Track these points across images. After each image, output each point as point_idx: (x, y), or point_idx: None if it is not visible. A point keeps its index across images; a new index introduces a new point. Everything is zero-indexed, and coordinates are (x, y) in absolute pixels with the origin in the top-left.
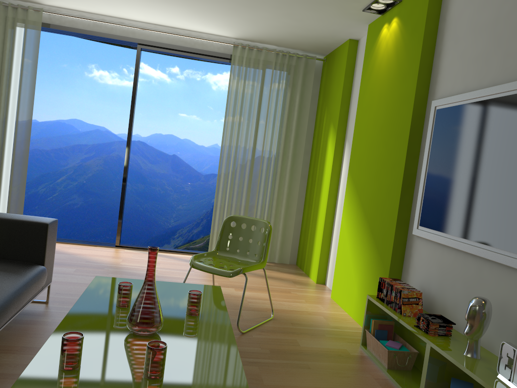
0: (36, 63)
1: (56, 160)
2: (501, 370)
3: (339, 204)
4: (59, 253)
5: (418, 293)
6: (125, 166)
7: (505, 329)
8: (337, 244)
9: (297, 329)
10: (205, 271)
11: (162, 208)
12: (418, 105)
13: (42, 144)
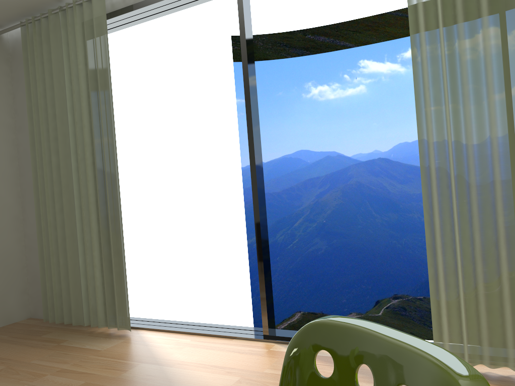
0: (109, 68)
1: (289, 202)
2: None
3: None
4: (150, 362)
5: None
6: (254, 194)
7: None
8: None
9: None
10: None
11: None
12: None
13: (271, 186)
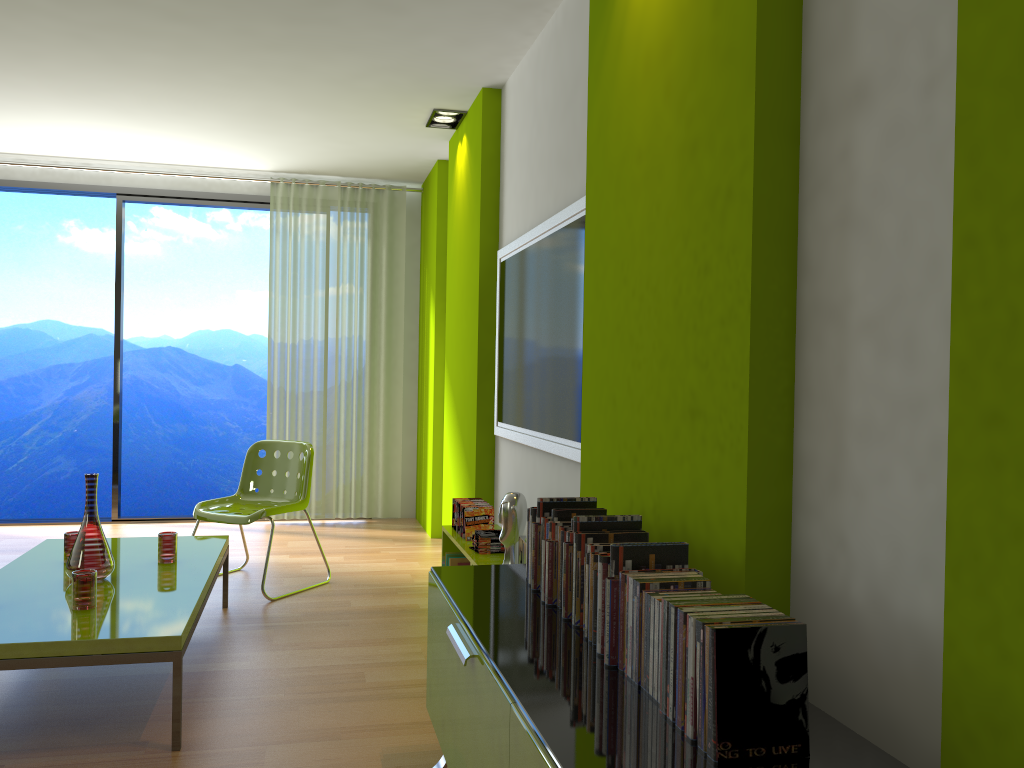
0: None
1: (18, 398)
2: None
3: None
4: (14, 538)
5: (488, 509)
6: (116, 390)
7: None
8: None
9: (360, 590)
10: (214, 520)
11: (225, 462)
12: (487, 257)
13: None
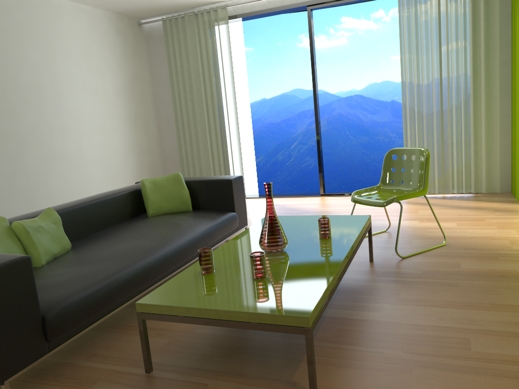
0: (230, 52)
1: (286, 130)
2: None
3: None
4: None
5: None
6: (316, 122)
7: None
8: None
9: (468, 253)
10: (362, 203)
11: None
12: None
13: (273, 117)
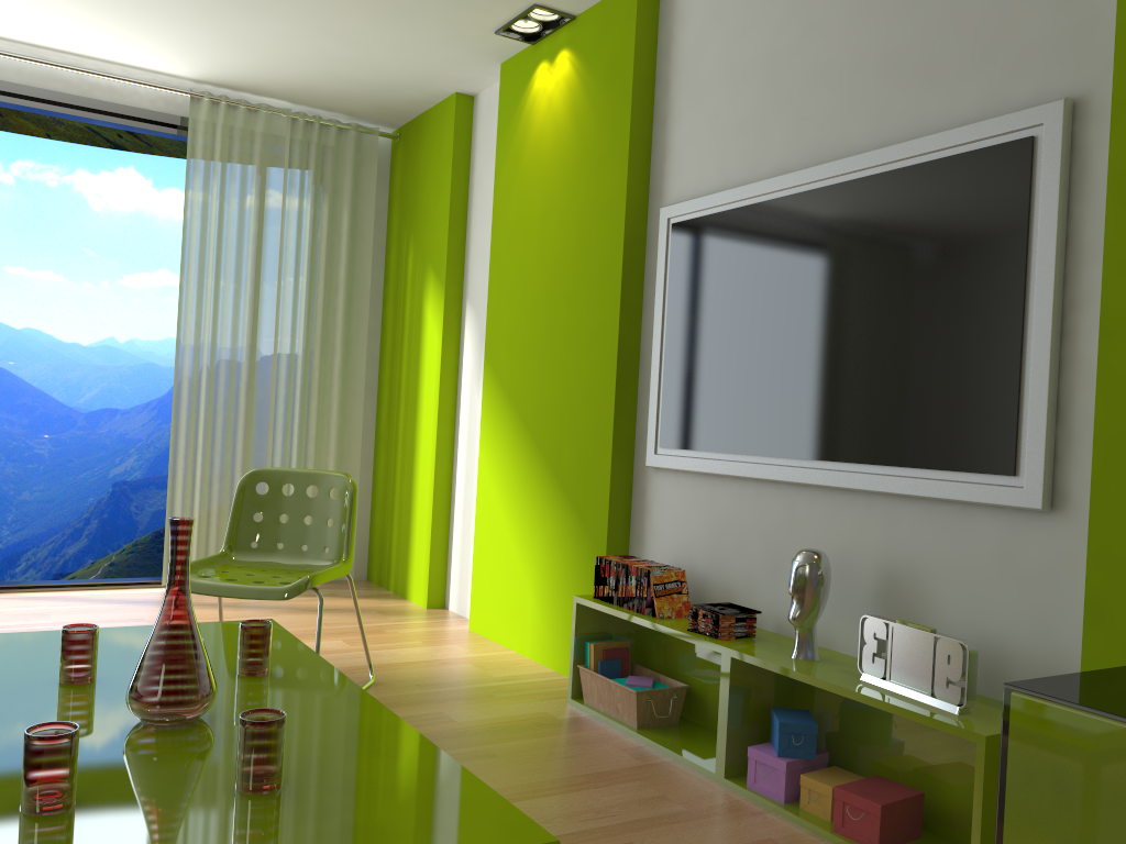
0: None
1: None
2: (866, 665)
3: (464, 436)
4: None
5: (678, 572)
6: None
7: (850, 602)
8: (468, 519)
9: (434, 693)
10: (223, 594)
11: None
12: (634, 217)
13: None
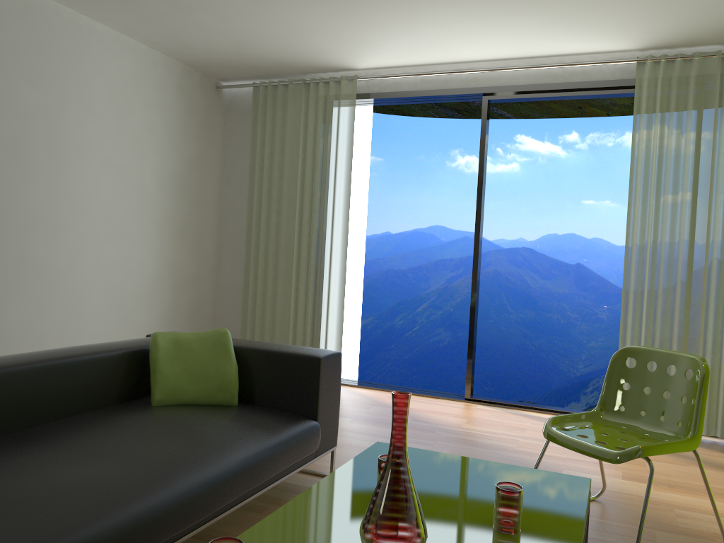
0: (351, 147)
1: (414, 283)
2: None
3: None
4: (381, 405)
5: None
6: (474, 278)
7: None
8: None
9: None
10: (569, 447)
11: (564, 346)
12: None
13: (397, 262)
